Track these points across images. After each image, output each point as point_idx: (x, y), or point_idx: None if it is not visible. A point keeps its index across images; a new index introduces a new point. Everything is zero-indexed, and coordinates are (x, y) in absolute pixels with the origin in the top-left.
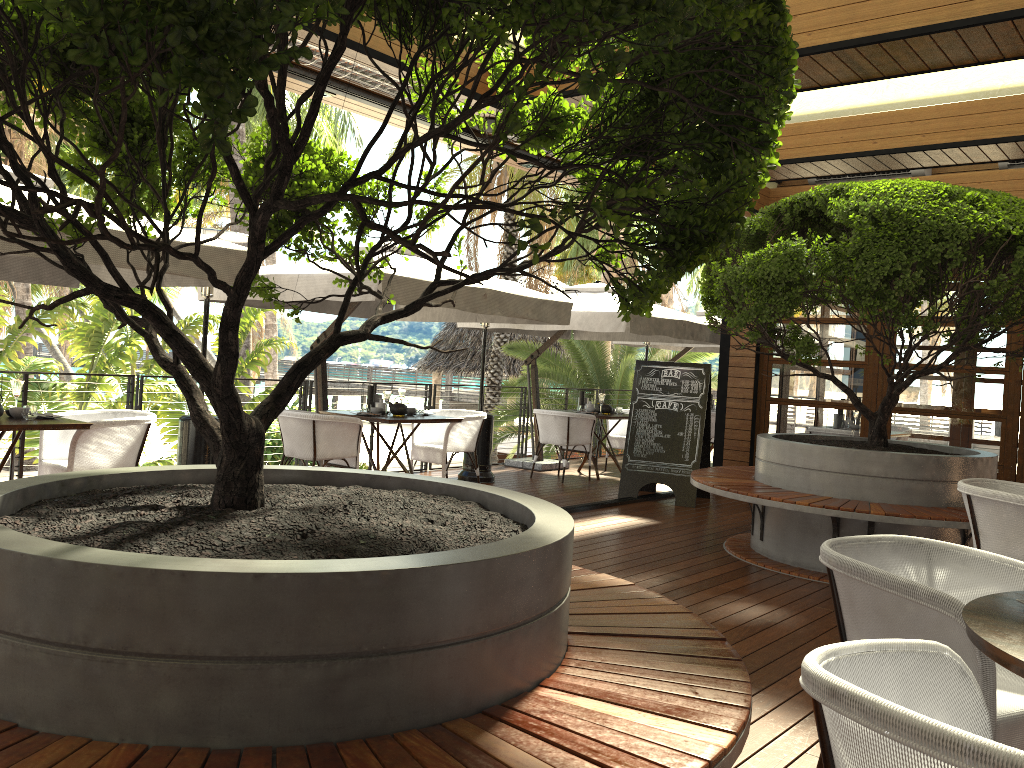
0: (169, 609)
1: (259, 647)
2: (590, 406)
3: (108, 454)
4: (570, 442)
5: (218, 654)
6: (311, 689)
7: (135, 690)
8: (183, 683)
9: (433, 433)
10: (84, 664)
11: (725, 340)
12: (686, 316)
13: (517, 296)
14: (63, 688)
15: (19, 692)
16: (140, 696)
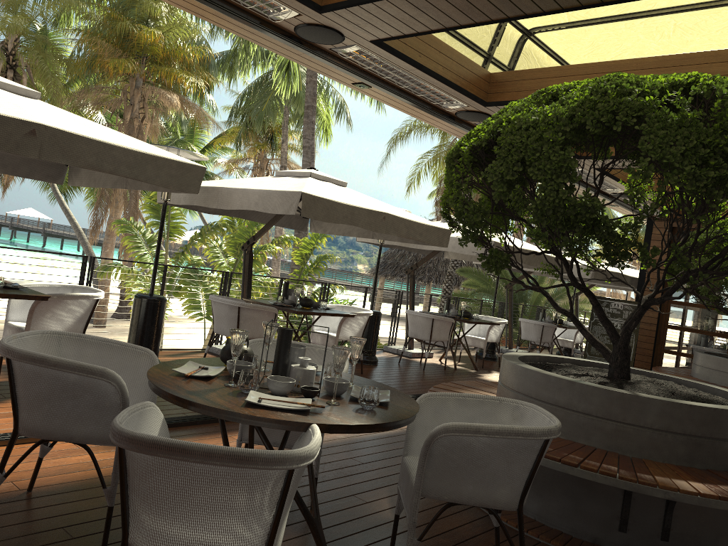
0: (684, 417)
1: (712, 434)
2: (548, 318)
3: (353, 330)
4: (542, 340)
5: (699, 435)
6: (726, 451)
7: (669, 444)
8: (687, 444)
9: (472, 329)
10: (650, 434)
11: (640, 286)
12: (614, 269)
13: (547, 256)
14: (640, 441)
15: (618, 442)
16: (671, 447)
